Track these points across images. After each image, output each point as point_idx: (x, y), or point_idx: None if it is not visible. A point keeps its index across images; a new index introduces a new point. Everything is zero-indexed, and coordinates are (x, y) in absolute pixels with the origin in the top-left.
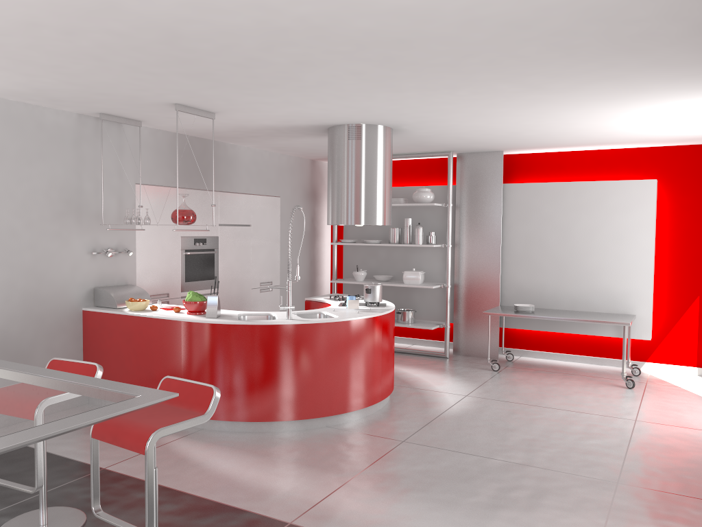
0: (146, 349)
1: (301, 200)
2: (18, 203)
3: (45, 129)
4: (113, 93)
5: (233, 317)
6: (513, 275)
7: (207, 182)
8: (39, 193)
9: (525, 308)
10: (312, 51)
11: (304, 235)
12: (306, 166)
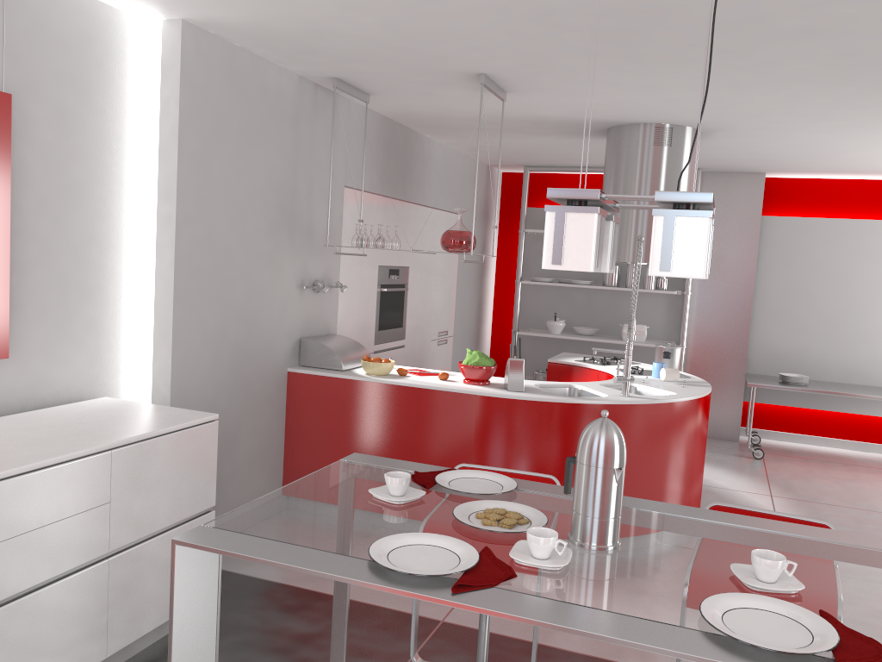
0: (407, 433)
1: (476, 220)
2: (236, 207)
3: (267, 95)
4: (422, 50)
5: (542, 390)
6: (764, 335)
7: (404, 189)
8: (256, 194)
9: (798, 379)
10: (868, 15)
11: (476, 267)
12: (483, 174)
